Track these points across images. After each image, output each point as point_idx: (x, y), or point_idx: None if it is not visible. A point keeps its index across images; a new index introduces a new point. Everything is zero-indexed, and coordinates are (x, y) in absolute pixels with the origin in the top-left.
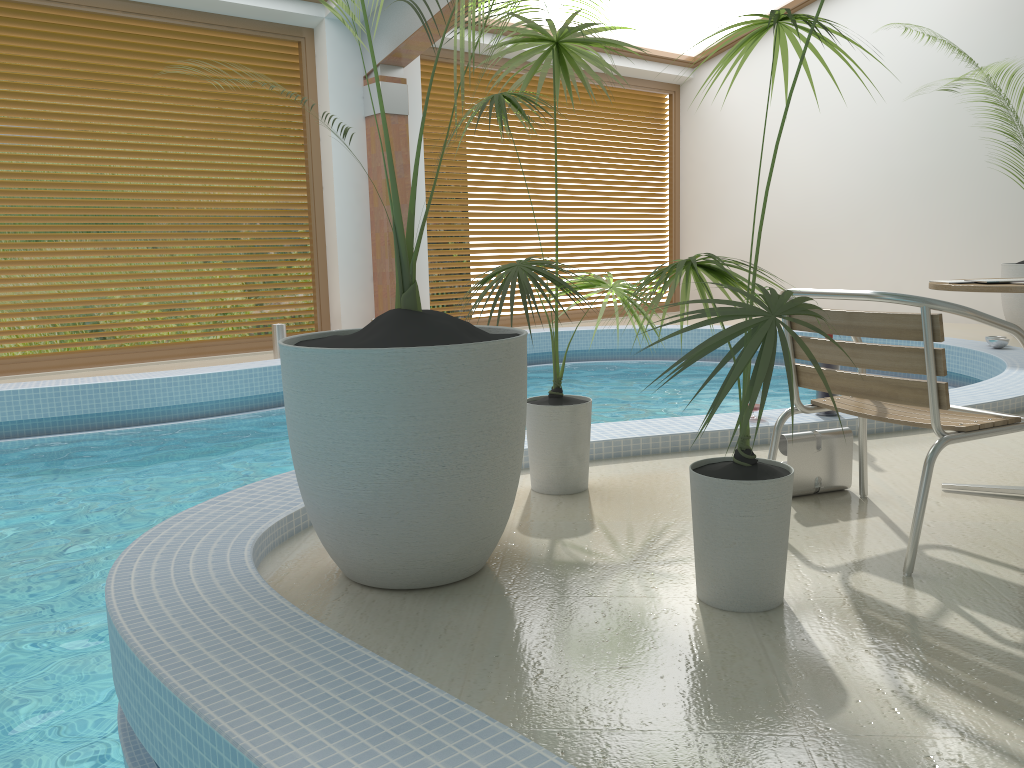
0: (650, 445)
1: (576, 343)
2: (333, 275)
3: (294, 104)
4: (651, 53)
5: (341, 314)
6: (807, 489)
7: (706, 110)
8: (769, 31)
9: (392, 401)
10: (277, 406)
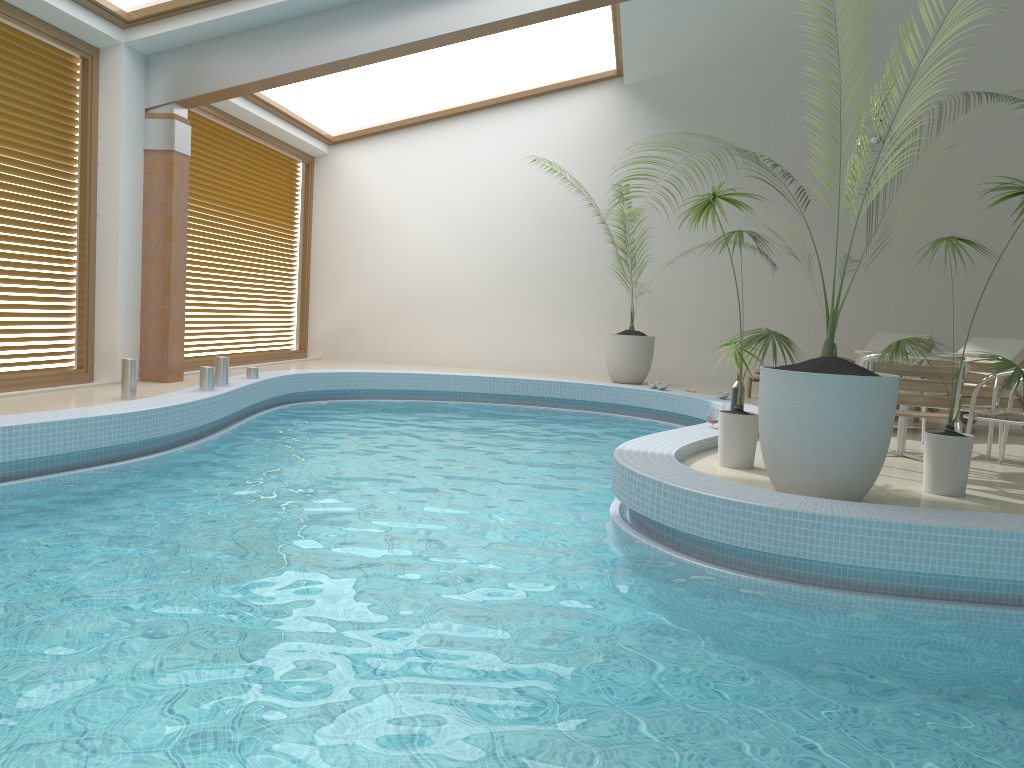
0: (708, 443)
1: (322, 384)
2: (107, 308)
3: (62, 120)
4: (314, 128)
5: (117, 350)
6: None
7: (342, 184)
8: (405, 132)
9: (890, 403)
10: (184, 442)
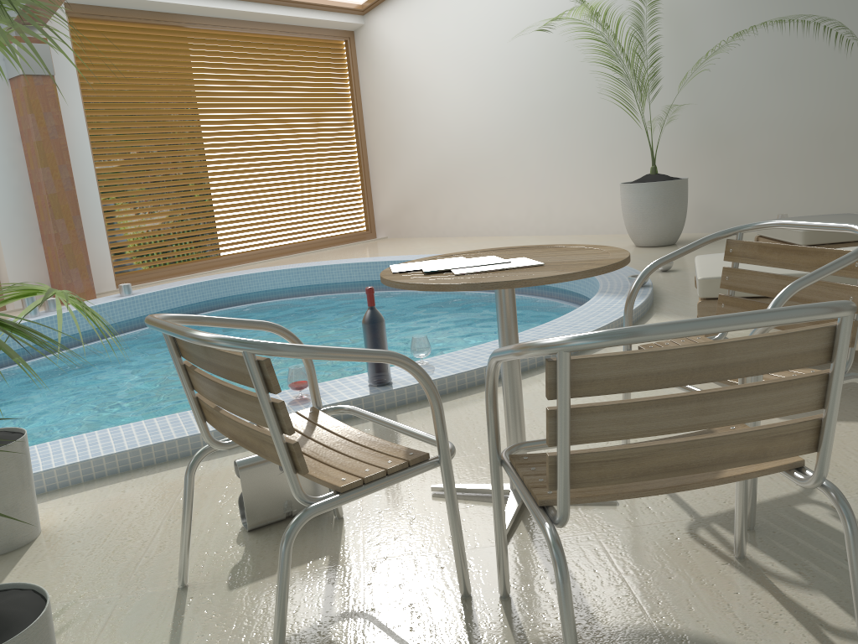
0: (165, 451)
1: (256, 285)
2: None
3: None
4: (318, 3)
5: (9, 280)
6: (275, 516)
7: (378, 54)
8: None
9: None
10: None
